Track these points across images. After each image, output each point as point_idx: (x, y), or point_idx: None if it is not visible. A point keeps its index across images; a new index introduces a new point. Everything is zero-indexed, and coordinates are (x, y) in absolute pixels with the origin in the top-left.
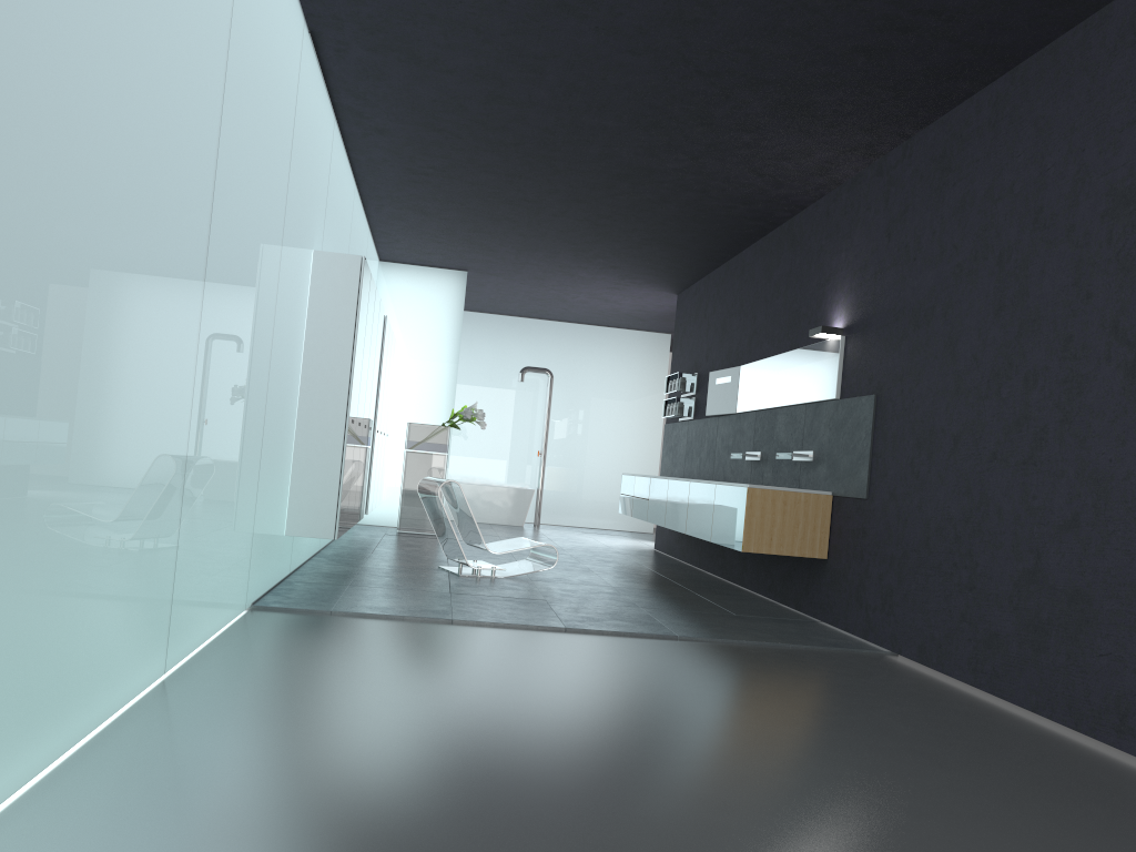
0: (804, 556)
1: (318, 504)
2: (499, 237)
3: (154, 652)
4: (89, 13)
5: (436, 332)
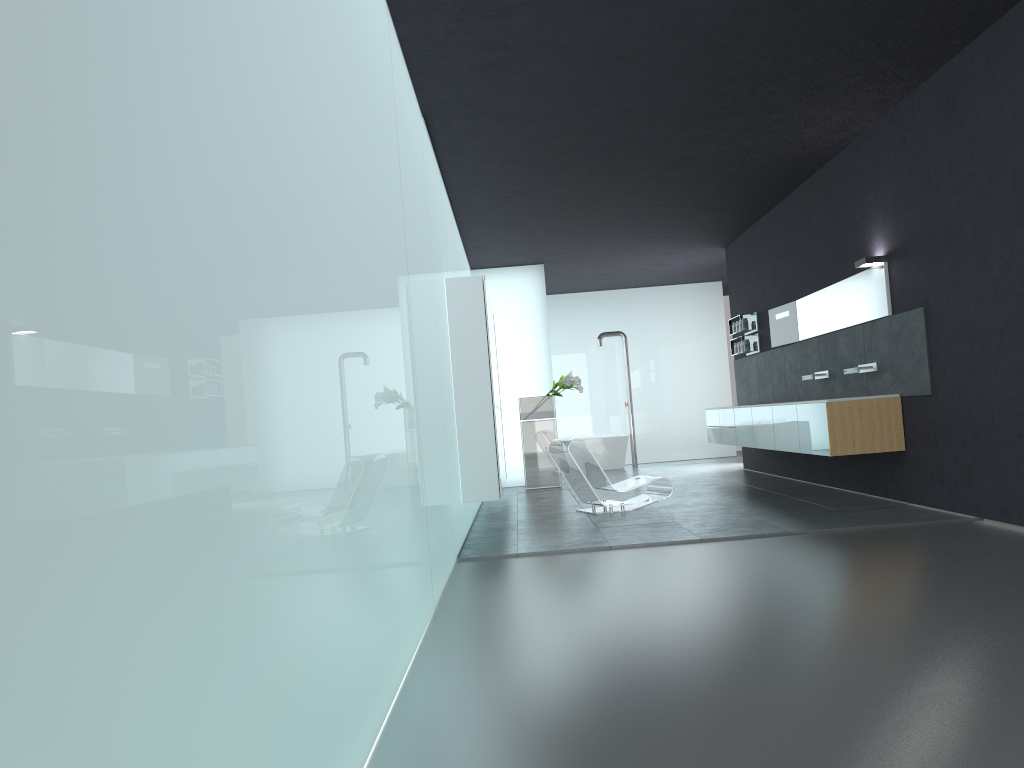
0: (885, 451)
1: (483, 474)
2: (570, 232)
3: (428, 594)
4: (359, 174)
5: (527, 319)
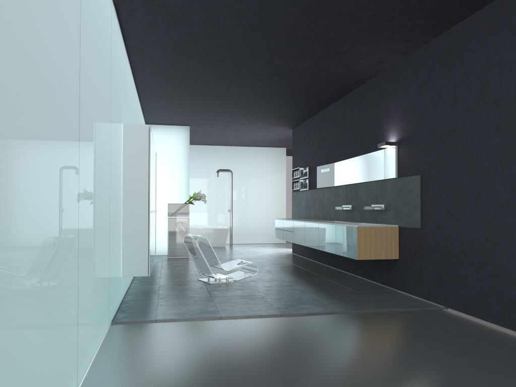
0: (387, 258)
1: (138, 258)
2: (207, 108)
3: (71, 382)
4: None
5: (177, 157)
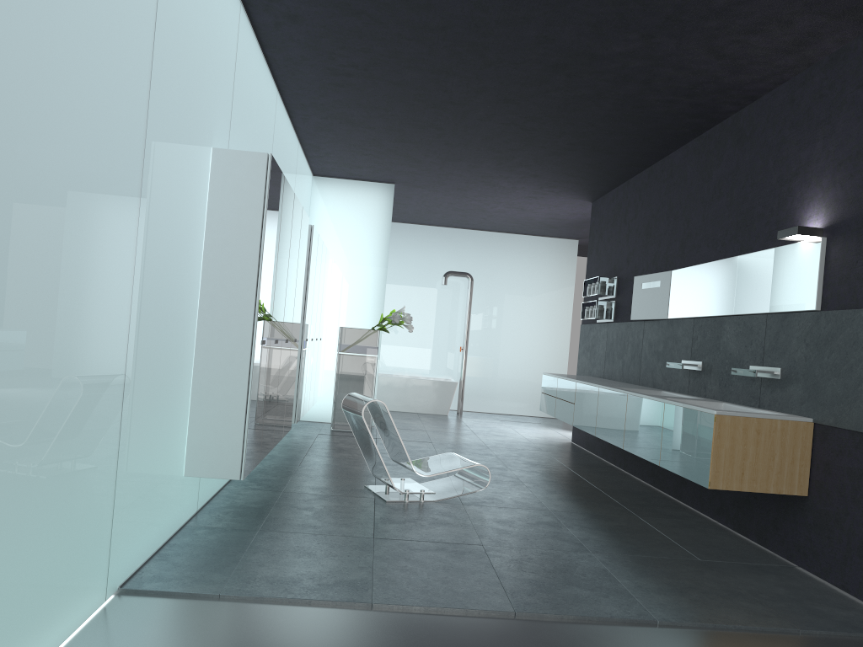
0: (781, 493)
1: (222, 439)
2: (424, 147)
3: None
4: None
5: (366, 241)
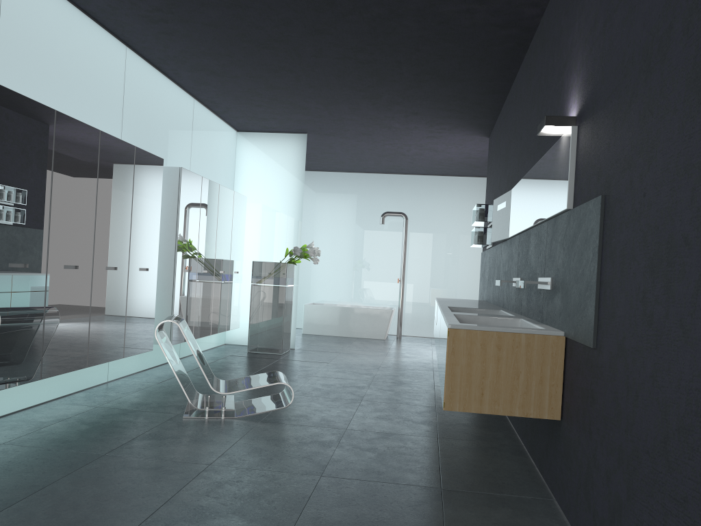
0: (529, 416)
1: None
2: (297, 93)
3: None
4: None
5: (284, 185)
